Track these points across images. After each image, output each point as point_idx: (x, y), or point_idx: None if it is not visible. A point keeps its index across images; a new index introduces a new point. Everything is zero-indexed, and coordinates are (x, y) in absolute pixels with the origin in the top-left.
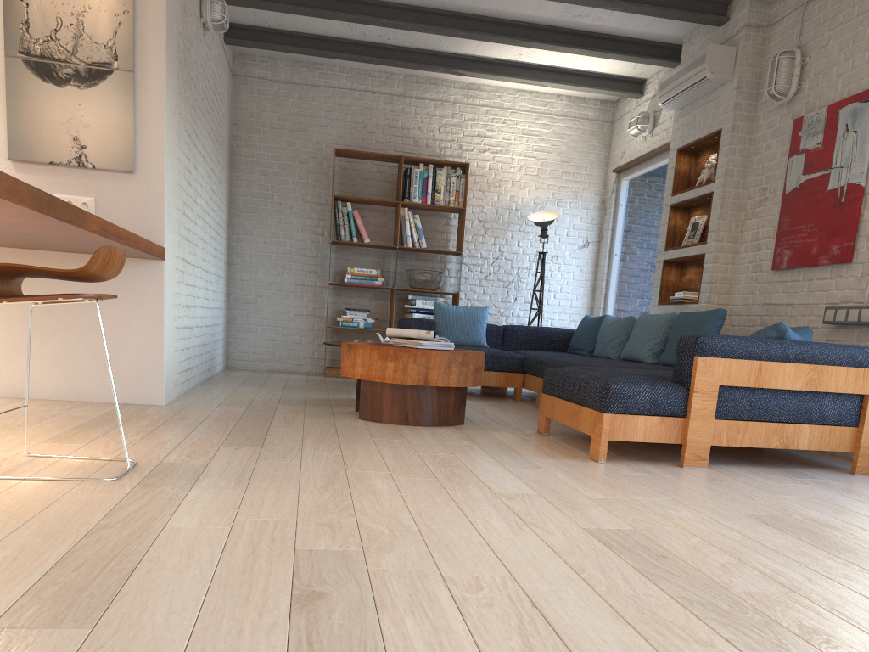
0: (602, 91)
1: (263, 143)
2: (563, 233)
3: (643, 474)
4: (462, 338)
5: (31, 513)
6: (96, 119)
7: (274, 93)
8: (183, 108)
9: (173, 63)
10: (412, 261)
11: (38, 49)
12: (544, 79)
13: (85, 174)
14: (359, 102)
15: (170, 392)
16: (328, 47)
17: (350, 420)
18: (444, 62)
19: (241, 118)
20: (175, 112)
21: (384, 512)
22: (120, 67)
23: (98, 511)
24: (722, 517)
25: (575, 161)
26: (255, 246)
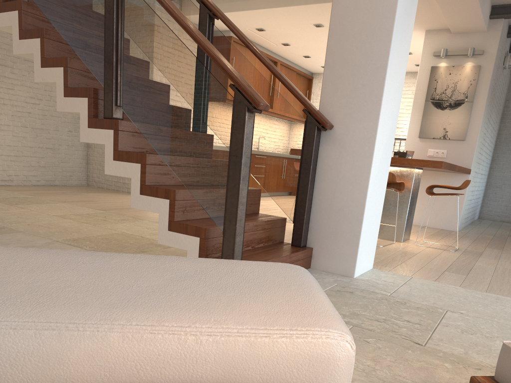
0: None
1: None
2: None
3: None
4: None
5: (436, 254)
6: (453, 121)
7: None
8: (488, 109)
9: (489, 94)
10: None
11: (437, 97)
12: None
13: (445, 141)
14: None
15: (460, 226)
16: None
17: None
18: None
19: None
20: (485, 113)
21: None
22: (467, 100)
23: (454, 257)
24: None
25: None
26: (506, 159)
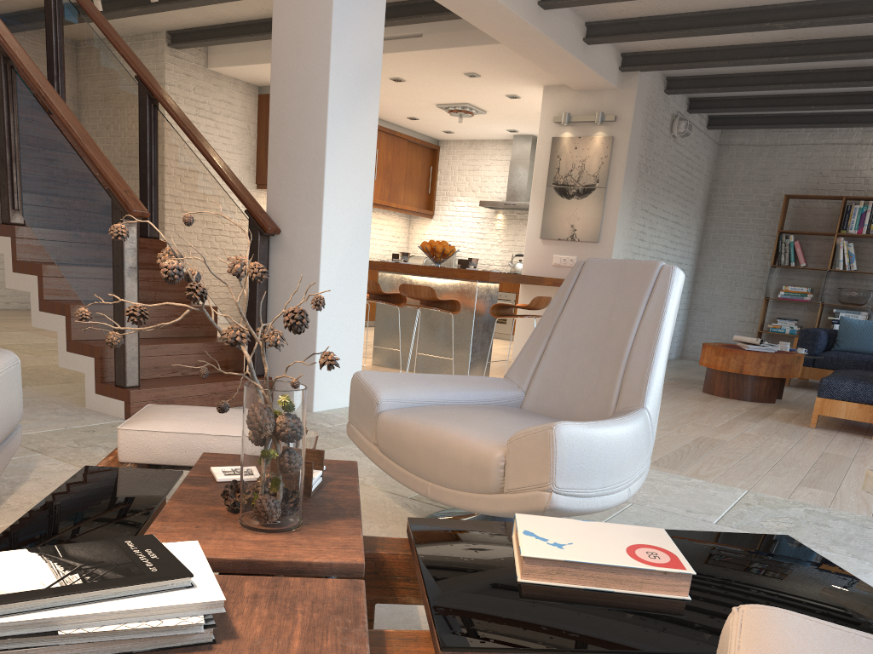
0: None
1: (734, 193)
2: None
3: (823, 435)
4: (859, 346)
5: None
6: (583, 215)
7: (748, 155)
8: (640, 197)
9: (631, 177)
10: (847, 280)
11: (561, 181)
12: None
13: (574, 244)
14: (818, 153)
15: None
16: (785, 121)
17: (694, 391)
18: None
19: (720, 175)
20: (630, 204)
21: None
22: (599, 186)
23: None
24: (801, 449)
25: None
26: (716, 269)
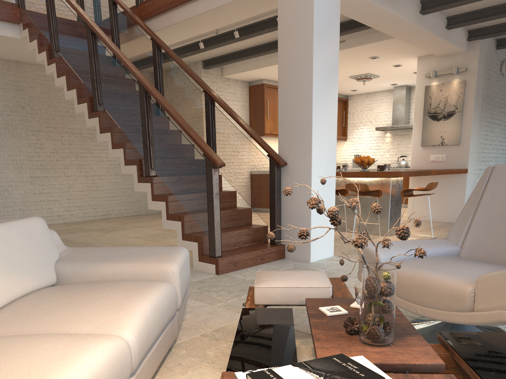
0: None
1: None
2: None
3: None
4: None
5: None
6: (448, 129)
7: None
8: (484, 114)
9: (478, 102)
10: None
11: (432, 111)
12: None
13: (443, 147)
14: None
15: None
16: None
17: None
18: None
19: None
20: (478, 119)
21: None
22: (458, 111)
23: None
24: None
25: None
26: None
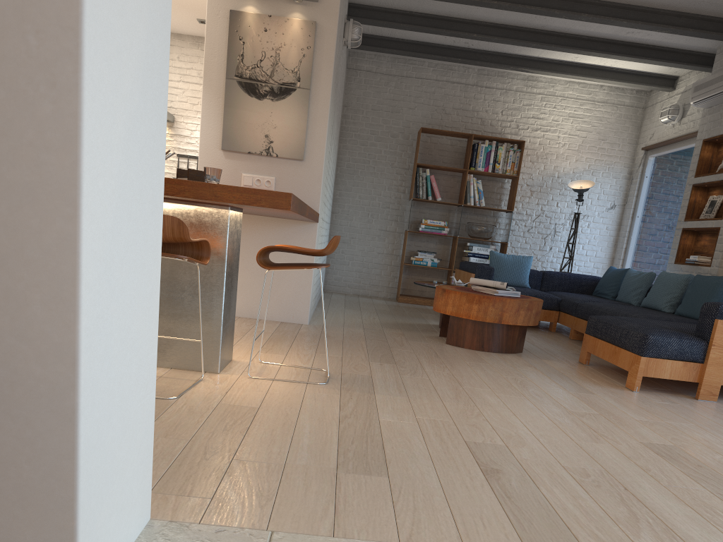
0: (640, 85)
1: (365, 121)
2: (595, 197)
3: (669, 403)
4: (510, 280)
5: (298, 404)
6: (281, 122)
7: (376, 83)
8: (332, 109)
9: (333, 80)
10: (470, 215)
11: (248, 74)
12: (593, 75)
13: (270, 160)
14: (441, 90)
15: (310, 315)
16: (425, 50)
17: (440, 344)
18: (513, 62)
19: (350, 101)
20: (330, 115)
21: (504, 419)
22: (301, 86)
23: (334, 406)
24: None
25: (610, 139)
26: (353, 200)
